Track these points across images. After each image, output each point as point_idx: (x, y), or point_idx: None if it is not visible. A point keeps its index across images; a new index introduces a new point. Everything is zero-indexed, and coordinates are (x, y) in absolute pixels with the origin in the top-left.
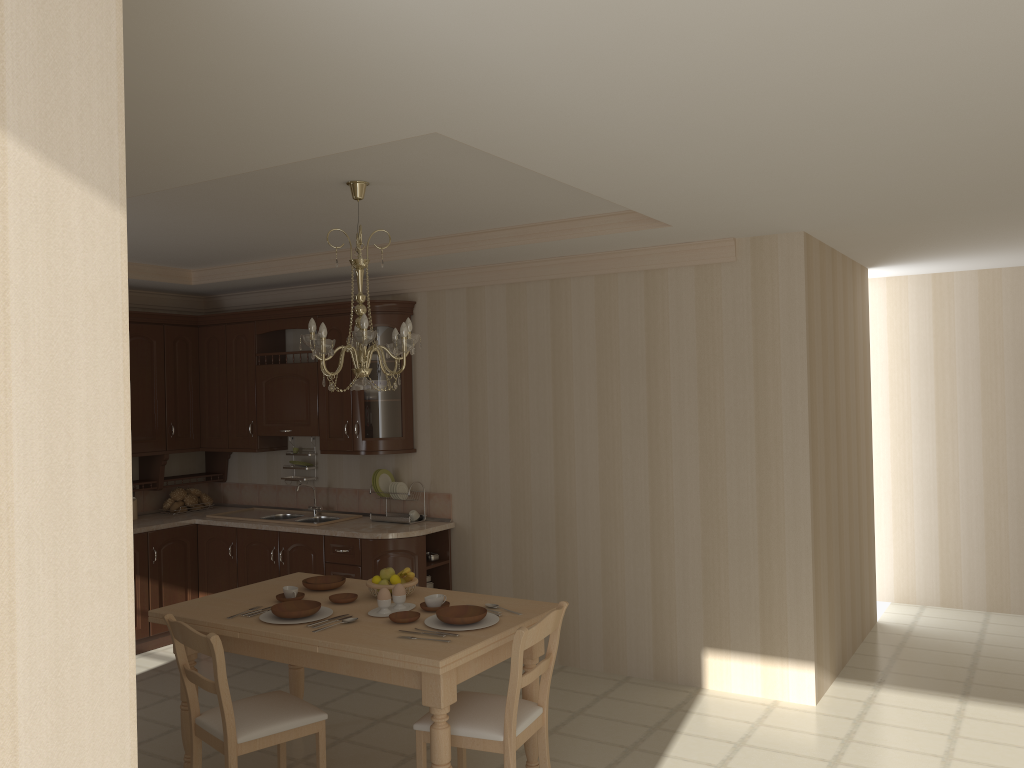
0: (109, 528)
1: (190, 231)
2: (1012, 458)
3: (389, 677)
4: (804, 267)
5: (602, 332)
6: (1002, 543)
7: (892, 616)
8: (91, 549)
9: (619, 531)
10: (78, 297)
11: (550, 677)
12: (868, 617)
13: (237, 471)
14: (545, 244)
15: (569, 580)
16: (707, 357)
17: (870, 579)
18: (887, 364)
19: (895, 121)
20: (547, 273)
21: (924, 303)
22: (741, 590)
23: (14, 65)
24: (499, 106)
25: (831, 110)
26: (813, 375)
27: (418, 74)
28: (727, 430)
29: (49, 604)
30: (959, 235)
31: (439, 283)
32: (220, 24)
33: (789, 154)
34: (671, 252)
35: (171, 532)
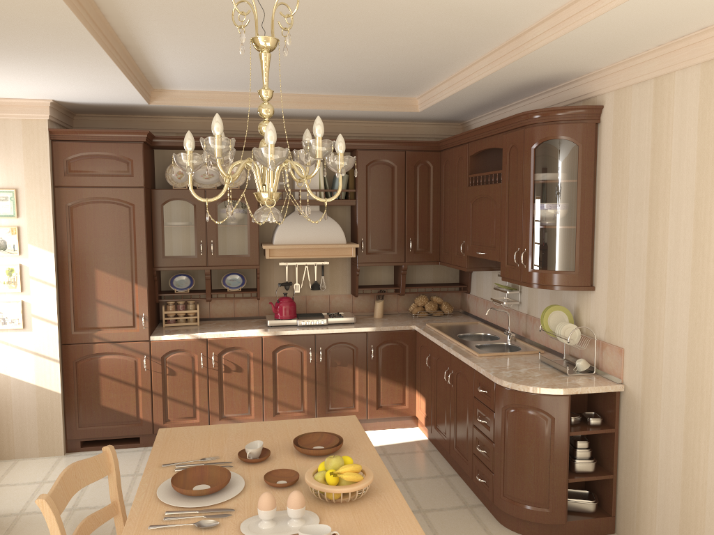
0: None
1: (307, 52)
2: None
3: None
4: None
5: None
6: None
7: None
8: None
9: None
10: None
11: None
12: None
13: (475, 285)
14: None
15: None
16: None
17: None
18: None
19: None
20: None
21: None
22: None
23: None
24: None
25: None
26: None
27: None
28: None
29: None
30: None
31: (625, 77)
32: None
33: None
34: None
35: (389, 335)
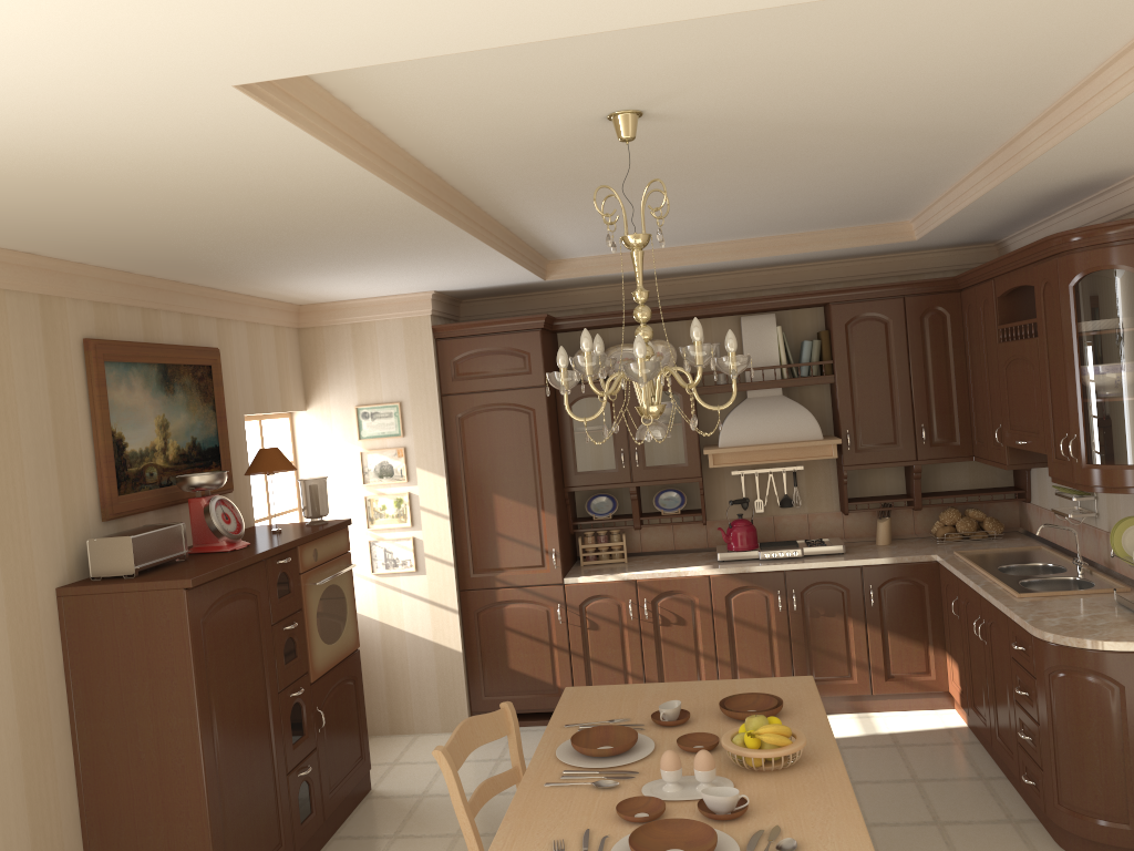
0: None
1: (725, 200)
2: None
3: None
4: None
5: None
6: None
7: None
8: None
9: None
10: None
11: None
12: None
13: (1036, 489)
14: None
15: None
16: None
17: None
18: None
19: None
20: None
21: None
22: None
23: None
24: (90, 40)
25: None
26: None
27: None
28: None
29: None
30: None
31: None
32: None
33: None
34: None
35: (897, 569)
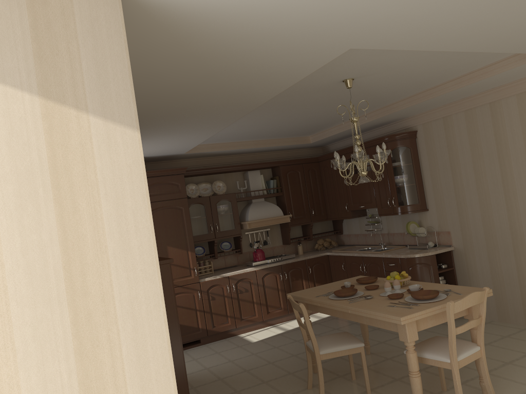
0: (147, 253)
1: (293, 119)
2: None
3: (384, 326)
4: None
5: (525, 127)
6: None
7: None
8: (140, 261)
9: None
10: (123, 167)
11: (482, 330)
12: None
13: (346, 228)
14: (474, 84)
15: (525, 276)
16: None
17: None
18: None
19: None
20: (486, 99)
21: None
22: None
23: (88, 89)
24: (369, 27)
25: None
26: None
27: (314, 27)
28: None
29: (125, 282)
30: None
31: (427, 118)
32: (215, 36)
33: None
34: None
35: (316, 259)
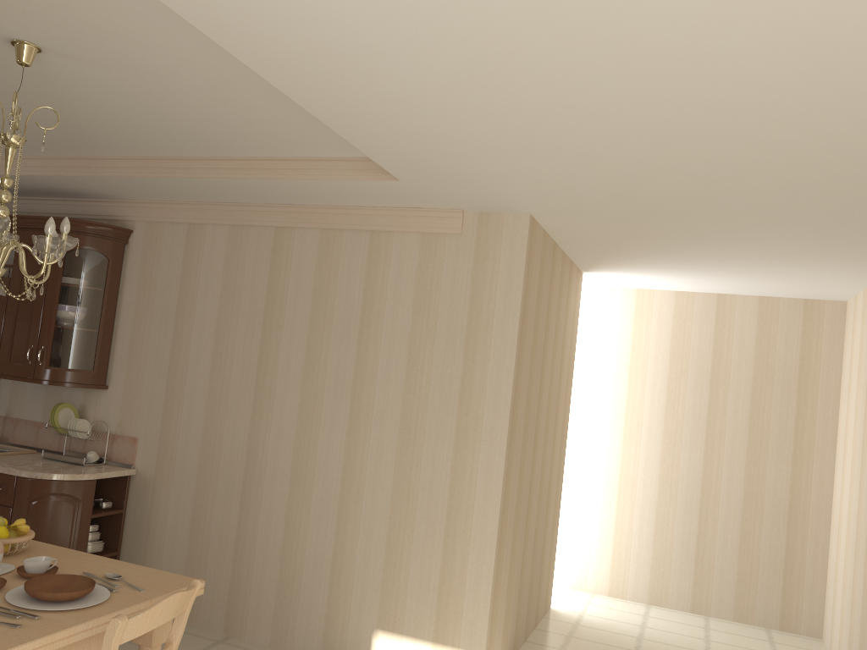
0: None
1: None
2: (685, 464)
3: None
4: (526, 249)
5: (320, 288)
6: (668, 542)
7: (565, 603)
8: None
9: (307, 497)
10: None
11: None
12: (543, 604)
13: None
14: (268, 183)
15: (248, 544)
16: (420, 327)
17: (549, 566)
18: (588, 365)
19: (646, 53)
20: (273, 219)
21: (627, 314)
22: (422, 572)
23: None
24: None
25: (578, 13)
26: (521, 359)
27: None
28: (430, 404)
29: None
30: (670, 246)
31: (160, 214)
32: None
33: (524, 87)
34: (400, 216)
35: None
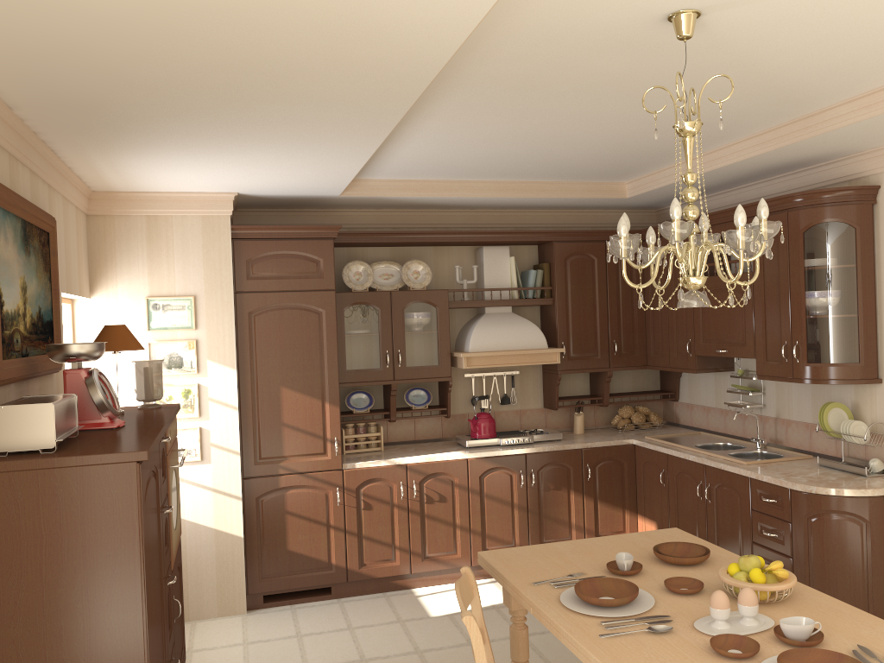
0: None
1: (569, 135)
2: None
3: None
4: None
5: None
6: None
7: None
8: None
9: None
10: None
11: None
12: None
13: (687, 391)
14: None
15: None
16: None
17: None
18: None
19: None
20: None
21: None
22: None
23: None
24: None
25: None
26: None
27: None
28: None
29: None
30: None
31: None
32: None
33: None
34: None
35: (606, 451)
